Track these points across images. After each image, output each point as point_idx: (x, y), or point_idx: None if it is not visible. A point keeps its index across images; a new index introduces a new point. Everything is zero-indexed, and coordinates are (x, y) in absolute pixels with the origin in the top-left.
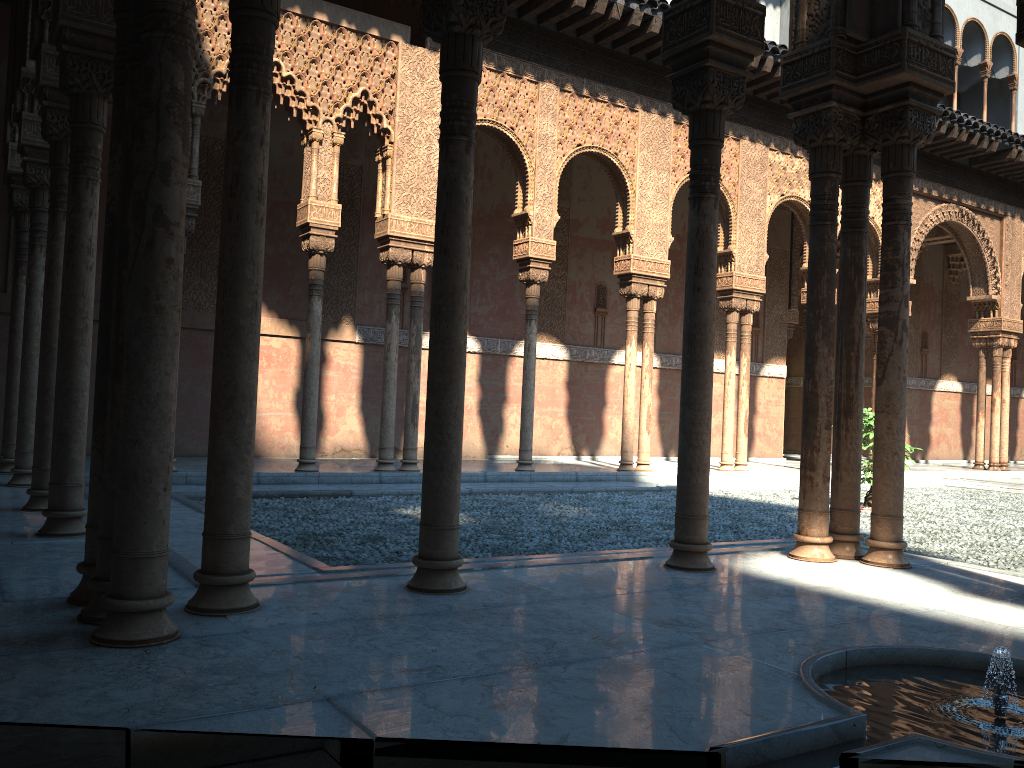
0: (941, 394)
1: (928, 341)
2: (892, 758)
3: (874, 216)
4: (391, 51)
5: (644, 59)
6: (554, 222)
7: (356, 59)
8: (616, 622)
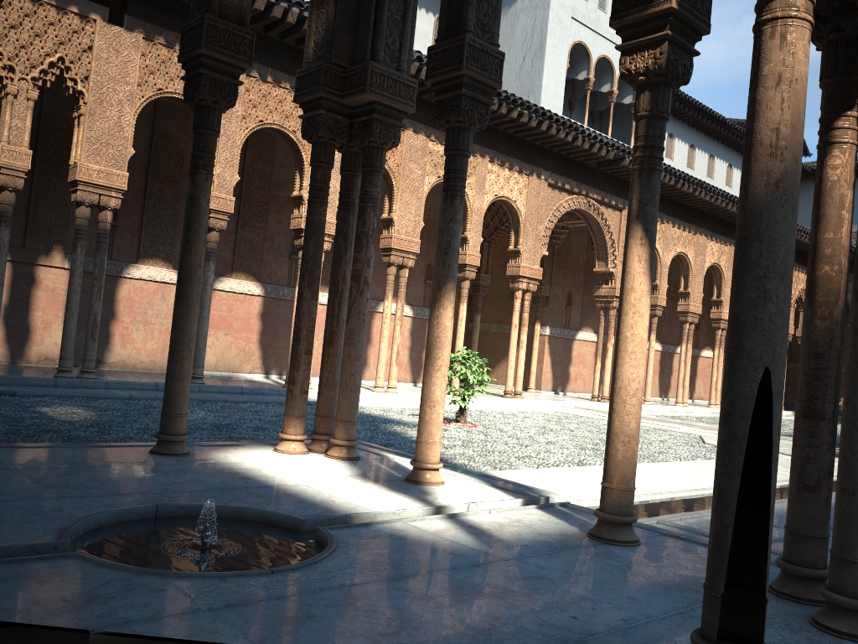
0: (580, 342)
1: (572, 300)
2: (31, 564)
3: (516, 200)
4: (90, 26)
5: None
6: (234, 182)
7: (55, 30)
8: (13, 484)
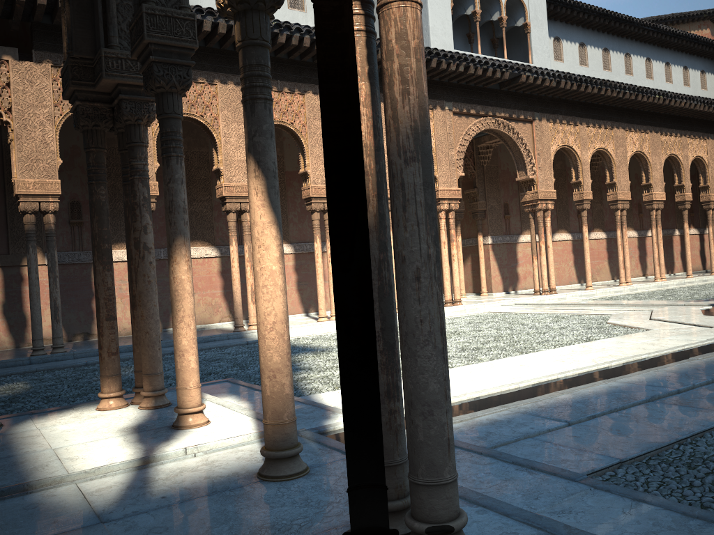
0: (524, 244)
1: (509, 209)
2: None
3: None
4: (4, 67)
5: (218, 47)
6: (155, 169)
7: None
8: None
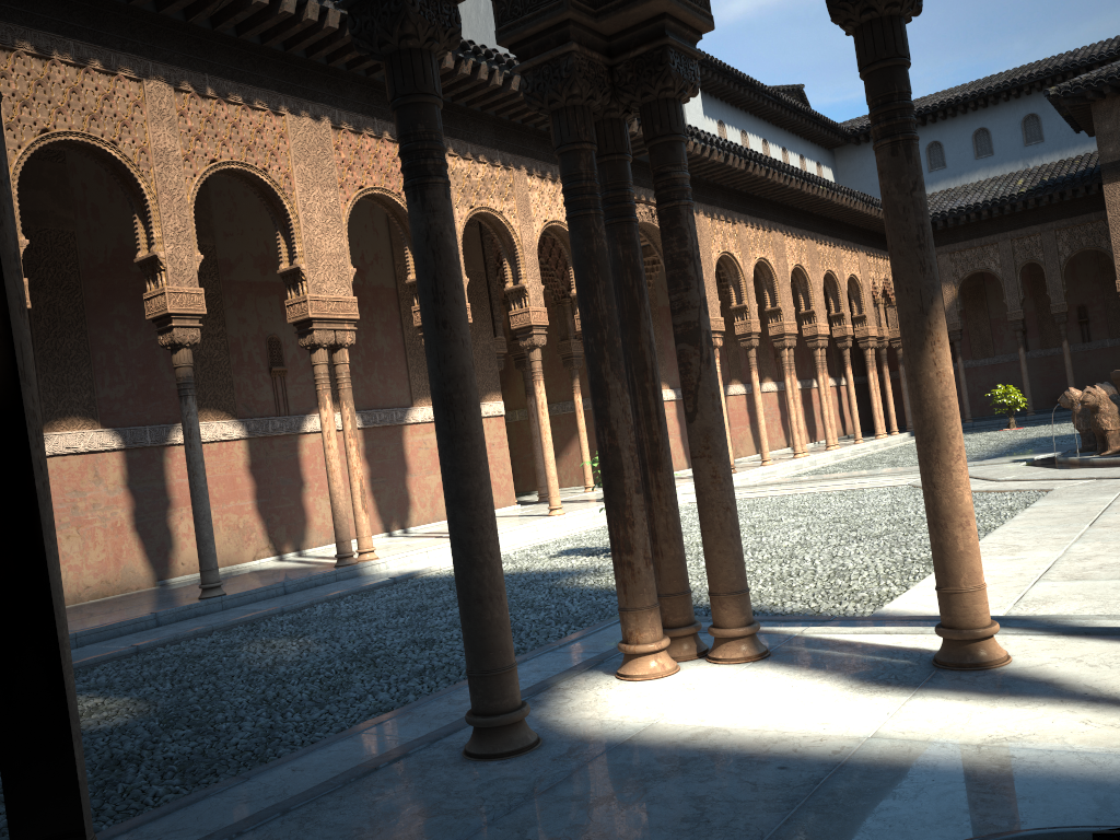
0: None
1: None
2: None
3: None
4: None
5: (281, 49)
6: (197, 263)
7: None
8: None
